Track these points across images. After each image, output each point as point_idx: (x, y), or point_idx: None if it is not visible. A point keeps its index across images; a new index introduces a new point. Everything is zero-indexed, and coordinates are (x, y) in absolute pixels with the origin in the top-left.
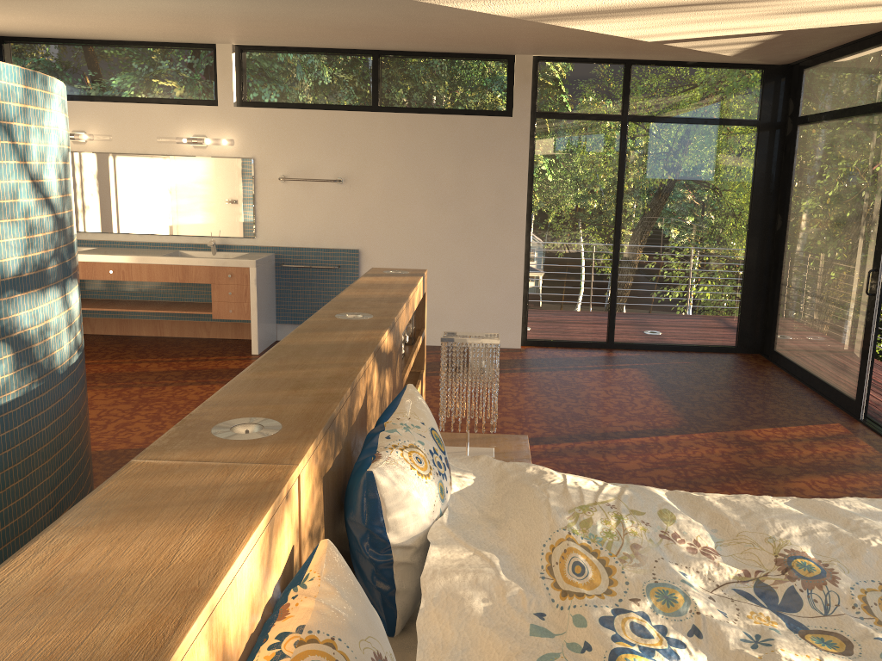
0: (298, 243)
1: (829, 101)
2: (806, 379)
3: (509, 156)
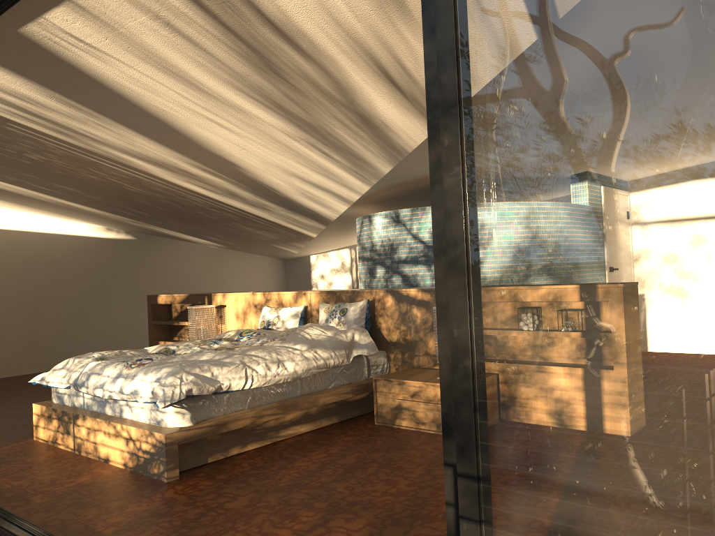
0: None
1: None
2: None
3: None
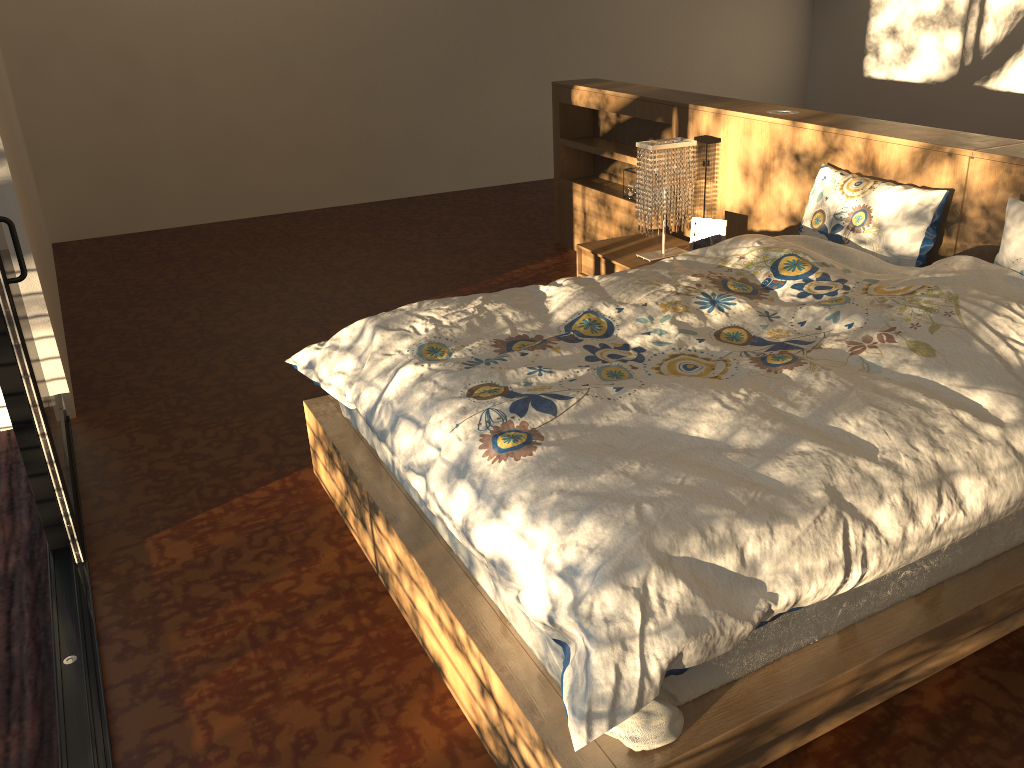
0: None
1: None
2: None
3: None
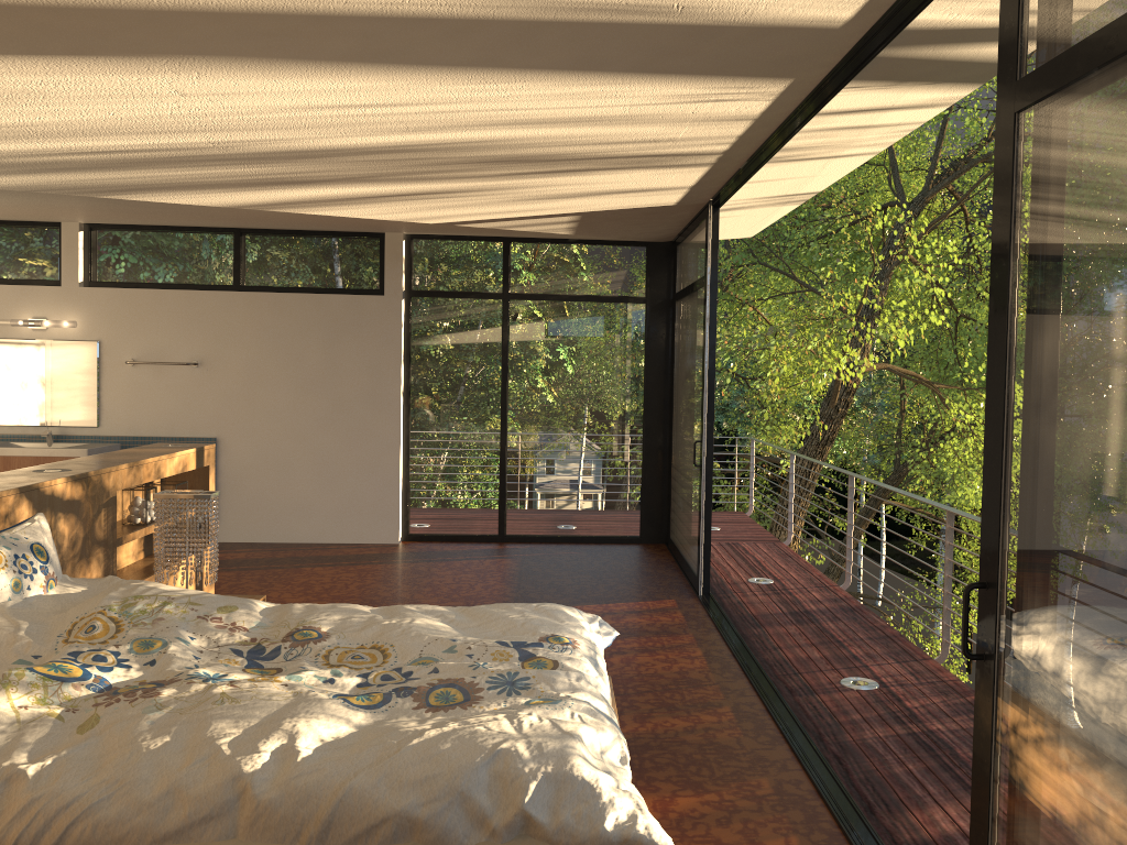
0: (148, 431)
1: (685, 277)
2: (681, 562)
3: (381, 336)
